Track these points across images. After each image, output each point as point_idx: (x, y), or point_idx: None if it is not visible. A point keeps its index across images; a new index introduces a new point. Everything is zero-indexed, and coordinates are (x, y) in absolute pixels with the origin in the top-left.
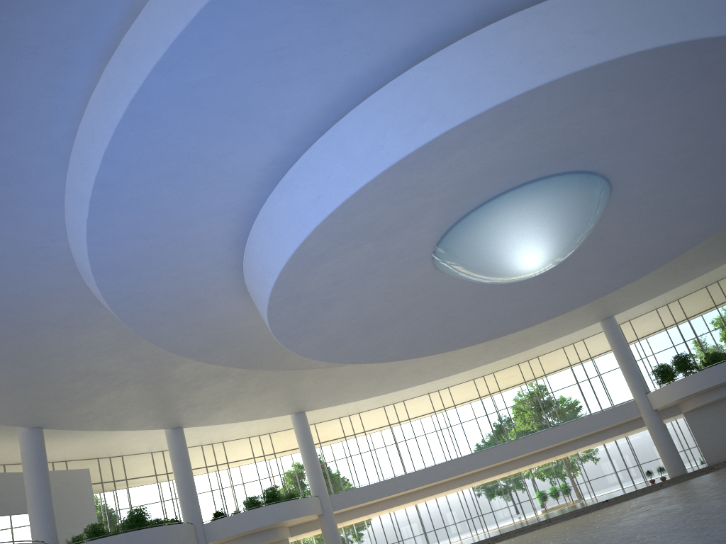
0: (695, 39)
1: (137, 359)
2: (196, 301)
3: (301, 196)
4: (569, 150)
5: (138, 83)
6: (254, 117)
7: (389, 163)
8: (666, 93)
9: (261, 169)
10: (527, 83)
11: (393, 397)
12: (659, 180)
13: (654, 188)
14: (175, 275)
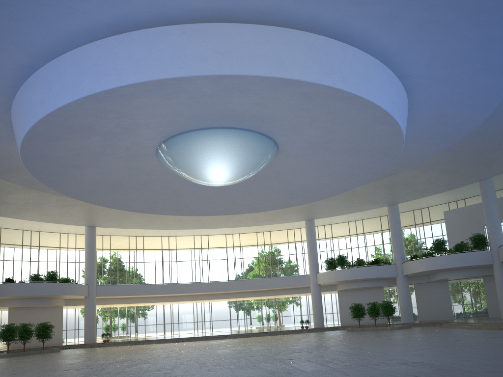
0: (284, 78)
1: None
2: None
3: (35, 96)
4: (235, 116)
5: None
6: None
7: (83, 95)
8: (286, 101)
9: (14, 69)
10: (173, 72)
11: (168, 232)
12: (308, 149)
13: (307, 153)
14: None
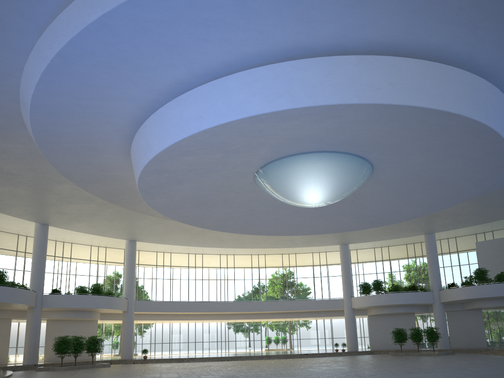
0: (444, 110)
1: (34, 170)
2: (92, 148)
3: (189, 111)
4: (357, 142)
5: (112, 5)
6: (177, 52)
7: (251, 114)
8: (420, 131)
9: (169, 84)
10: (347, 99)
11: (197, 250)
12: (400, 177)
13: (396, 180)
14: (86, 128)
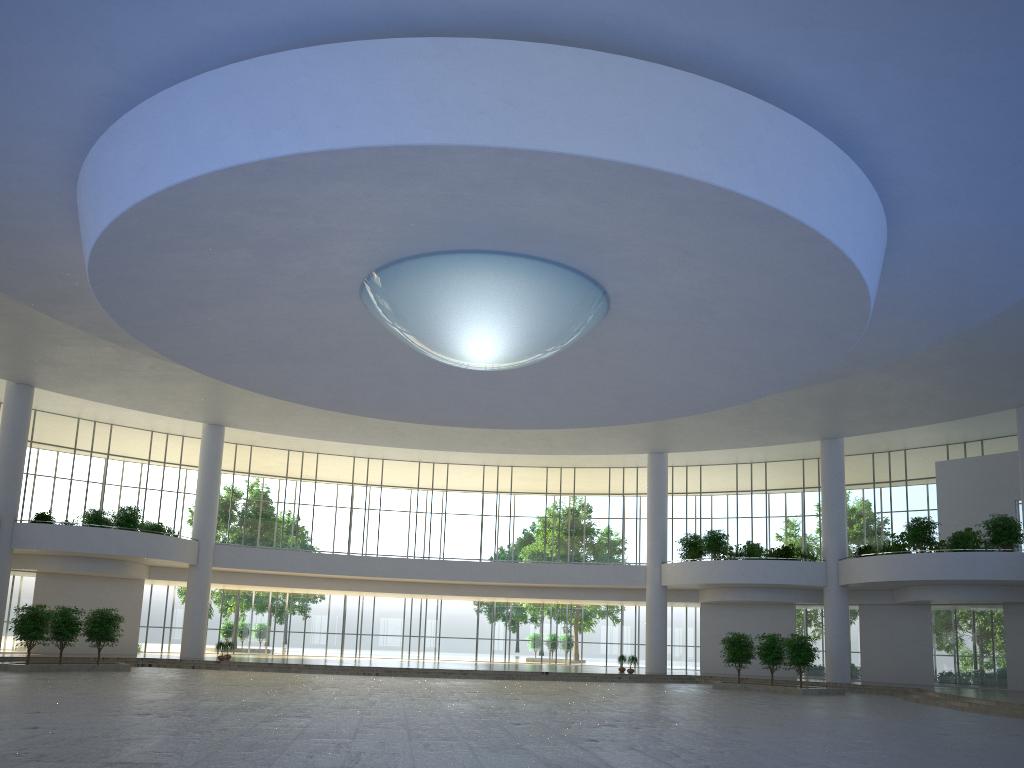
0: (637, 165)
1: None
2: (19, 231)
3: (128, 156)
4: (528, 233)
5: None
6: (66, 28)
7: (225, 164)
8: (636, 212)
9: (92, 98)
10: (411, 135)
11: (368, 450)
12: (671, 312)
13: (667, 319)
14: None
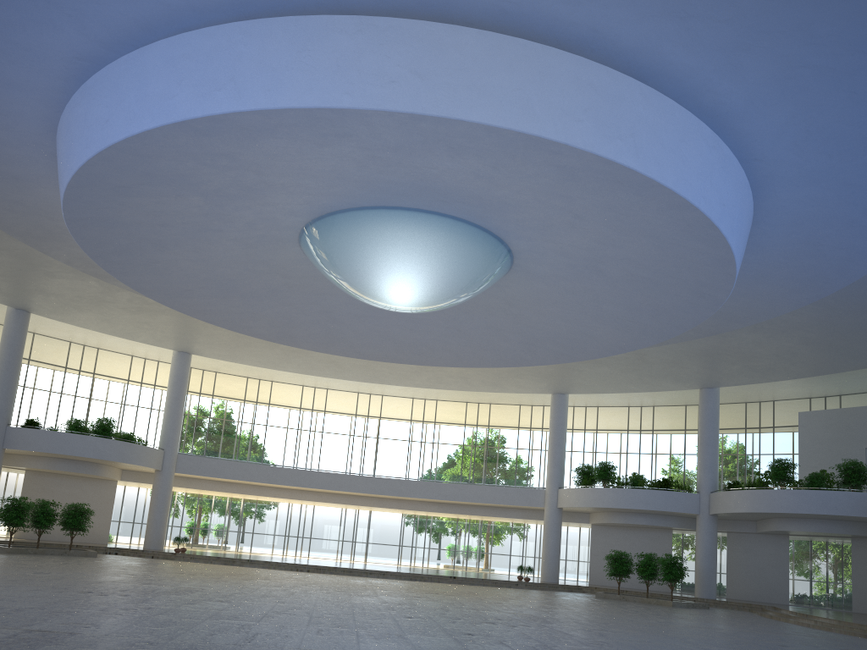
0: (528, 133)
1: None
2: (11, 176)
3: (95, 111)
4: (440, 193)
5: None
6: None
7: (173, 119)
8: (531, 177)
9: (67, 60)
10: (331, 99)
11: (314, 380)
12: (565, 269)
13: (562, 275)
14: None
